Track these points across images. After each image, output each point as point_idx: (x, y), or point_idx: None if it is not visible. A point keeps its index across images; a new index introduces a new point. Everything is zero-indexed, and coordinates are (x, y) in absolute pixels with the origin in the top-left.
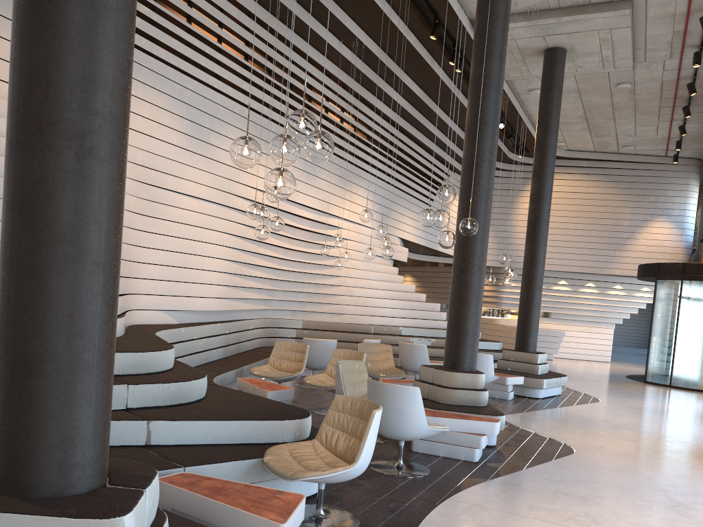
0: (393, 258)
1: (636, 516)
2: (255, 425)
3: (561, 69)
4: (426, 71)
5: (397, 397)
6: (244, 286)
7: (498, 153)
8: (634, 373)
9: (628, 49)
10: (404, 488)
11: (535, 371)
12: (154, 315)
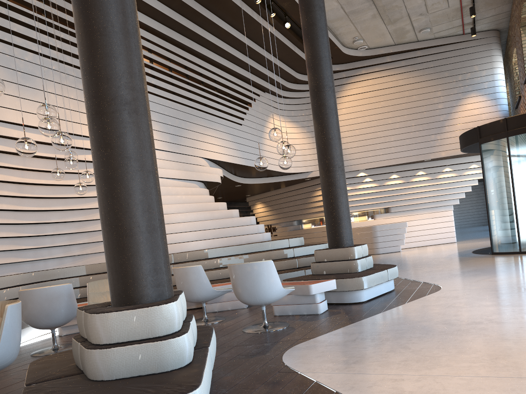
0: (198, 179)
1: None
2: None
3: None
4: None
5: None
6: None
7: (301, 64)
8: (480, 247)
9: None
10: None
11: (354, 269)
12: None
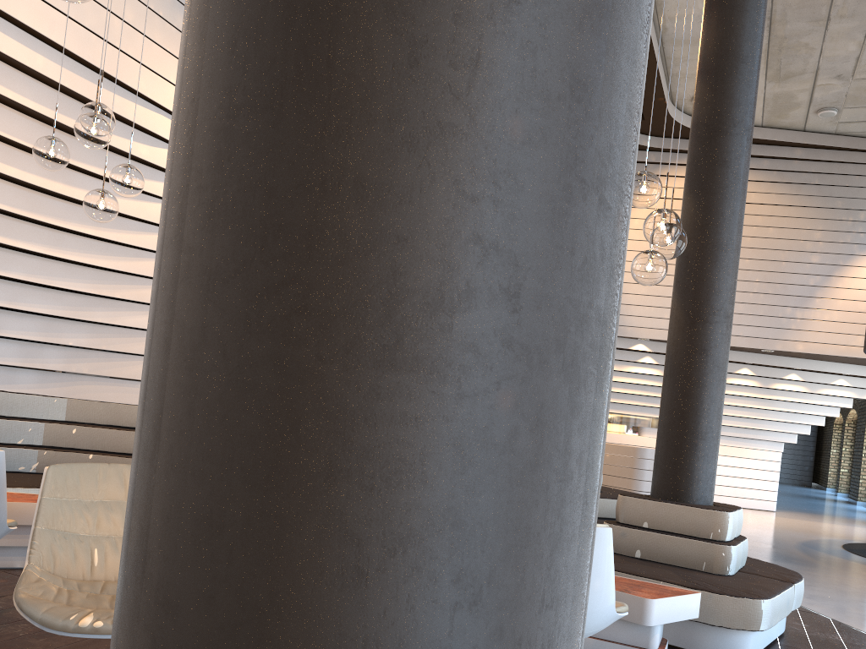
0: None
1: None
2: None
3: None
4: None
5: None
6: None
7: None
8: (846, 539)
9: None
10: None
11: (720, 565)
12: None
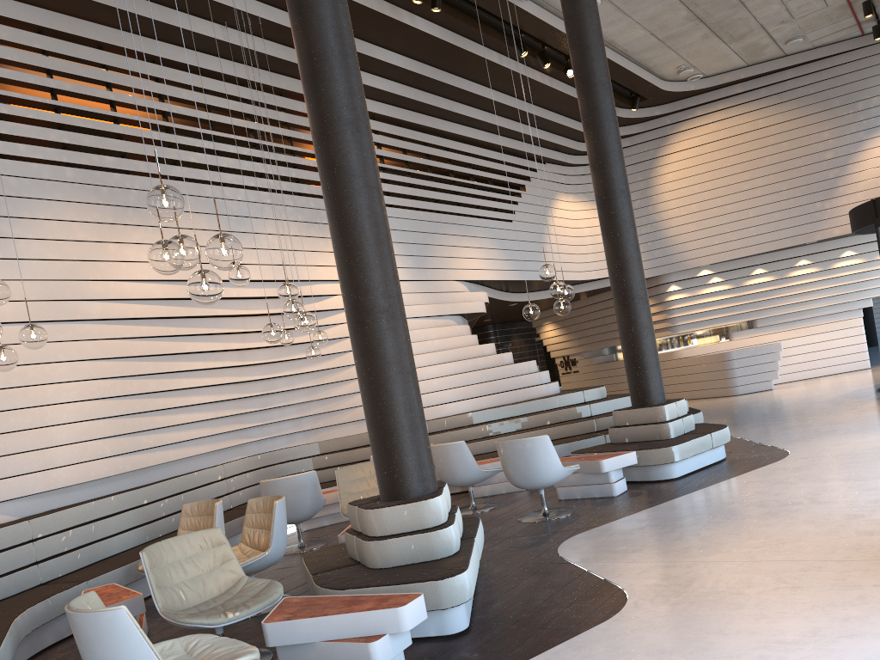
0: (453, 313)
1: None
2: None
3: None
4: (394, 27)
5: (89, 635)
6: (166, 425)
7: None
8: None
9: None
10: None
11: (664, 434)
12: None
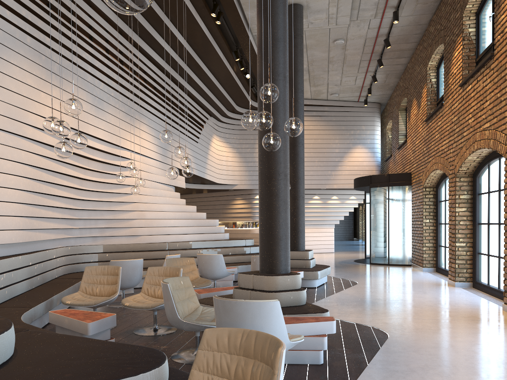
0: (175, 185)
1: None
2: None
3: (301, 21)
4: (191, 22)
5: (255, 314)
6: (44, 216)
7: (243, 101)
8: (357, 258)
9: (348, 7)
10: None
11: (308, 265)
12: None
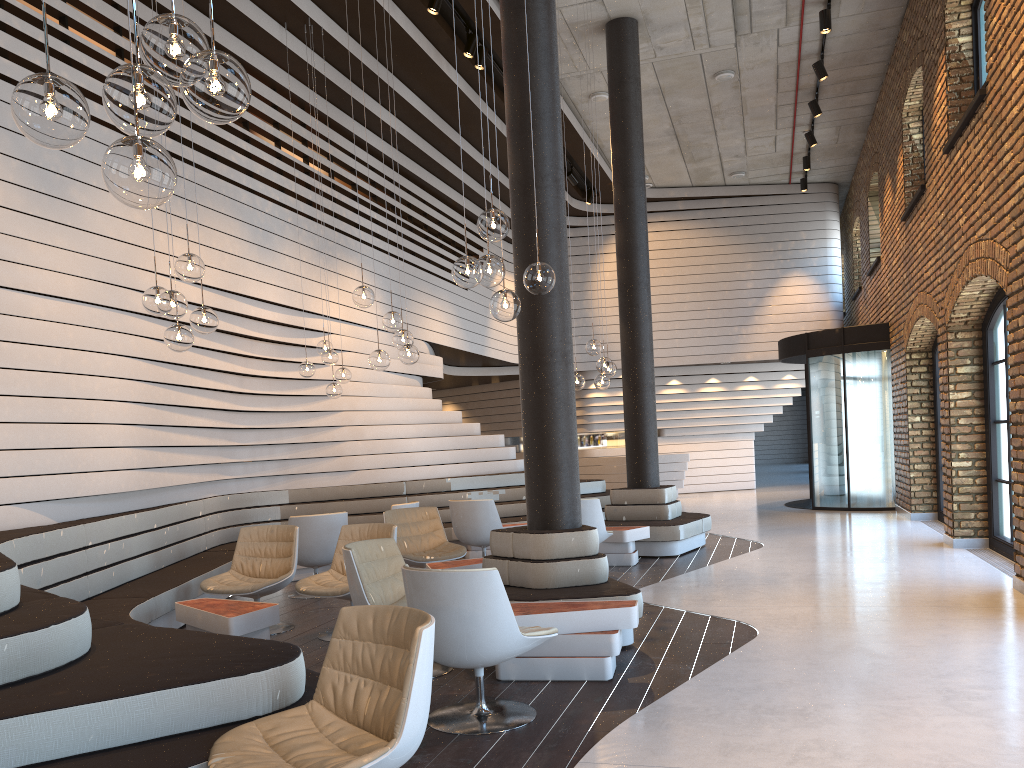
0: (420, 374)
1: (899, 730)
2: (188, 695)
3: (634, 51)
4: (430, 71)
5: (459, 592)
6: (176, 445)
7: None
8: (794, 499)
9: (727, 13)
10: (496, 757)
11: (663, 515)
12: (3, 515)
